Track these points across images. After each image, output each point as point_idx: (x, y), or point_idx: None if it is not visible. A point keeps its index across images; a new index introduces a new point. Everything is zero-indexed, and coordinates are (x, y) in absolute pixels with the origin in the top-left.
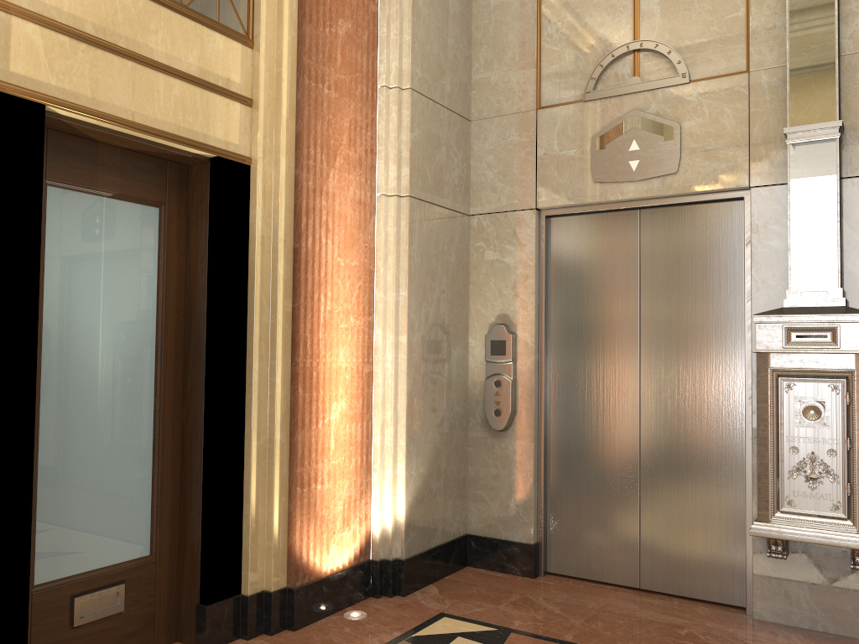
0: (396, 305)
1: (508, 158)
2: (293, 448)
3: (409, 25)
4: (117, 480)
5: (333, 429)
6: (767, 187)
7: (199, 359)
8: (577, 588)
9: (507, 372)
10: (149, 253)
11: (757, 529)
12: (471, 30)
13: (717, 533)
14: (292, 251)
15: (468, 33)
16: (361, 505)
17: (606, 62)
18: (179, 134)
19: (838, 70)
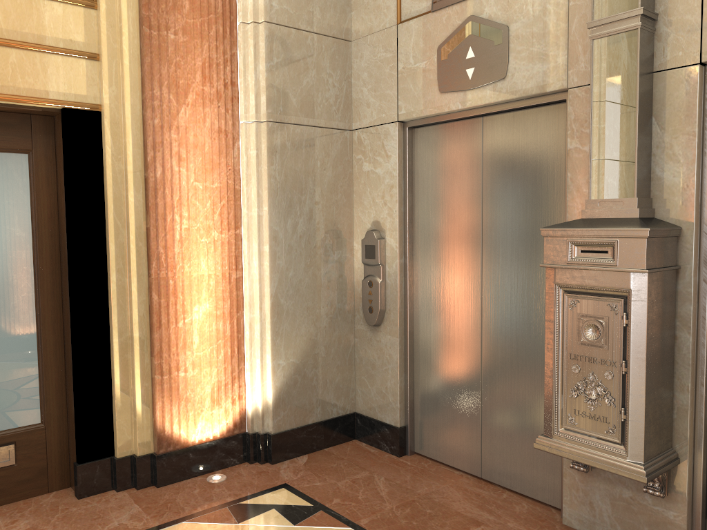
0: (259, 219)
1: (378, 74)
2: (152, 343)
3: None
4: (4, 368)
5: (197, 327)
6: (584, 87)
7: (66, 274)
8: (427, 471)
9: (377, 274)
10: (21, 191)
11: (540, 443)
12: None
13: None
14: (143, 180)
15: None
16: (235, 387)
17: None
18: (20, 94)
19: None
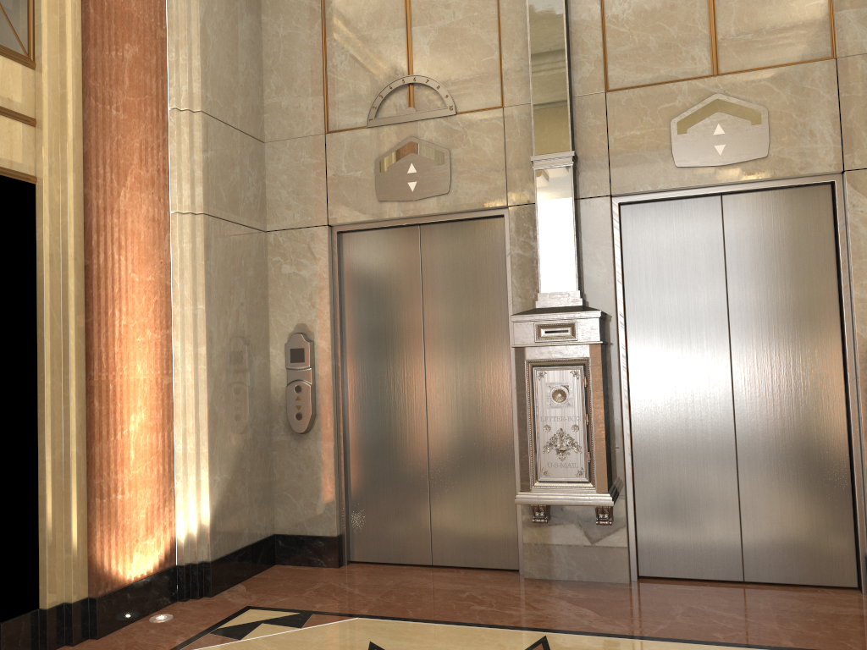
0: (194, 318)
1: (301, 178)
2: (90, 460)
3: (198, 51)
4: None
5: (133, 440)
6: (522, 206)
7: None
8: (377, 571)
9: (306, 378)
10: None
11: (520, 498)
12: (261, 57)
13: (494, 508)
14: (83, 267)
15: (259, 60)
16: (165, 512)
17: (385, 93)
18: None
19: (570, 110)
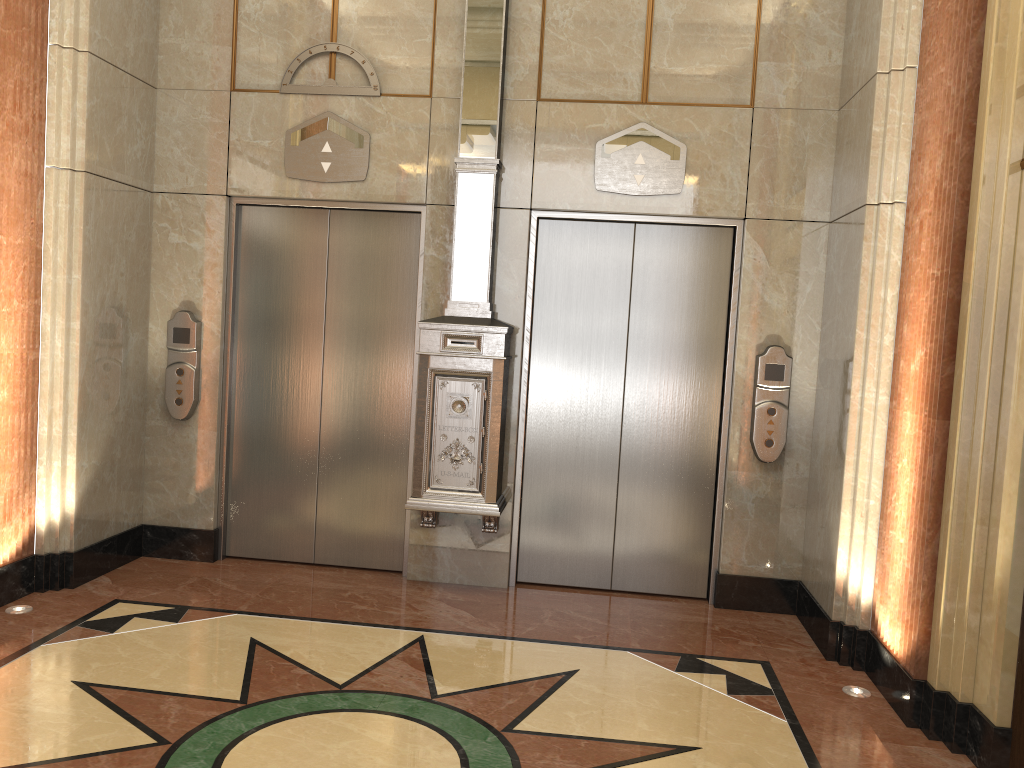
0: (68, 289)
1: (199, 137)
2: None
3: None
4: None
5: None
6: (440, 206)
7: None
8: (255, 567)
9: (190, 361)
10: None
11: (411, 504)
12: None
13: (383, 510)
14: None
15: None
16: (25, 499)
17: (303, 57)
18: None
19: (499, 115)
